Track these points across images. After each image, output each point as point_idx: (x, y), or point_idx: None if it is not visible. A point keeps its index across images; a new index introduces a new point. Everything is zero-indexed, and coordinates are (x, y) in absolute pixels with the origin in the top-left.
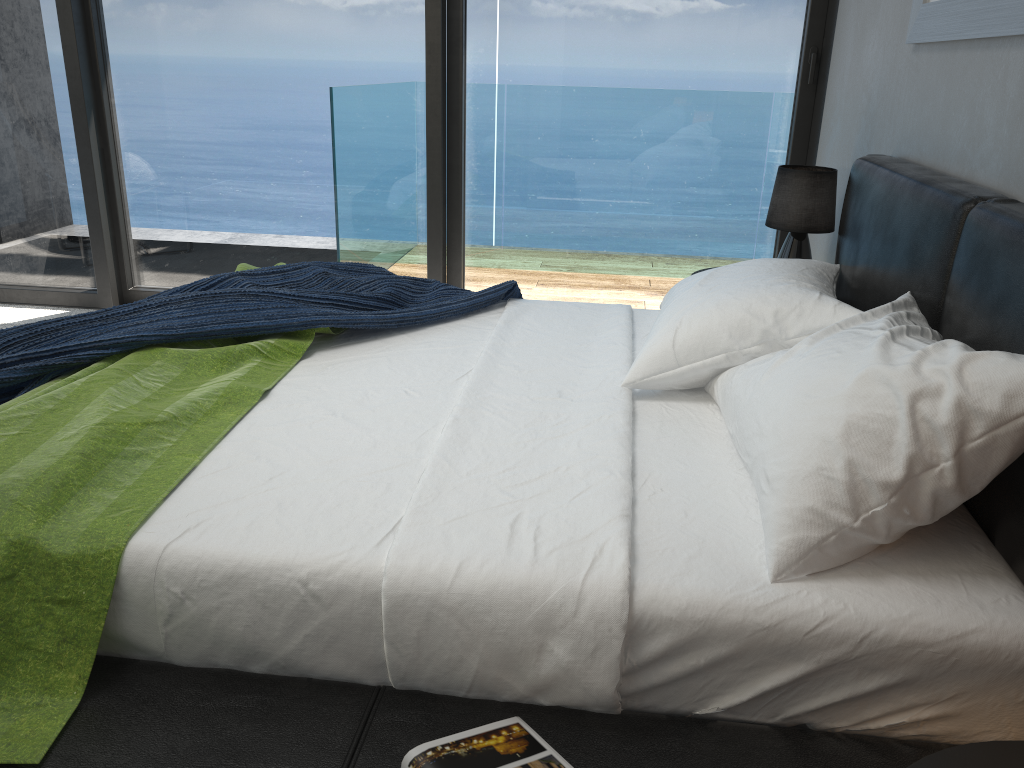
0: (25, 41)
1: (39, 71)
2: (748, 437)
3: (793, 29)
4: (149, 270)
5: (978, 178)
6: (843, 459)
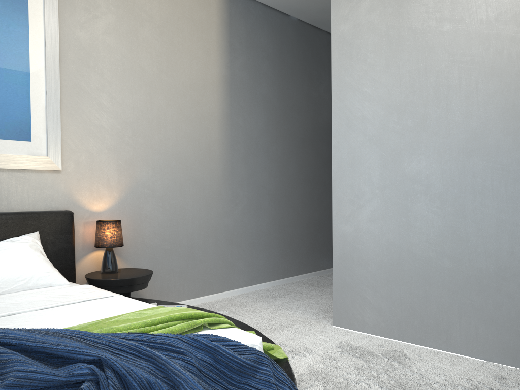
0: None
1: None
2: (19, 276)
3: None
4: None
5: None
6: (49, 260)
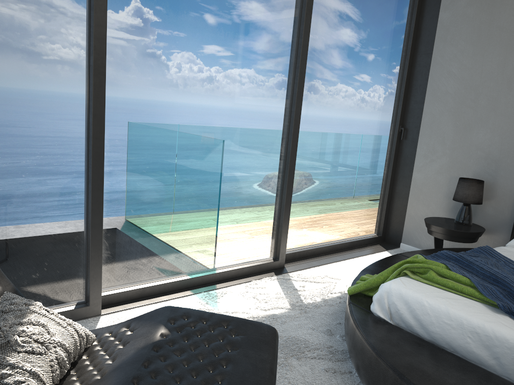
0: (51, 108)
1: (60, 133)
2: None
3: (393, 117)
4: (114, 276)
5: None
6: None
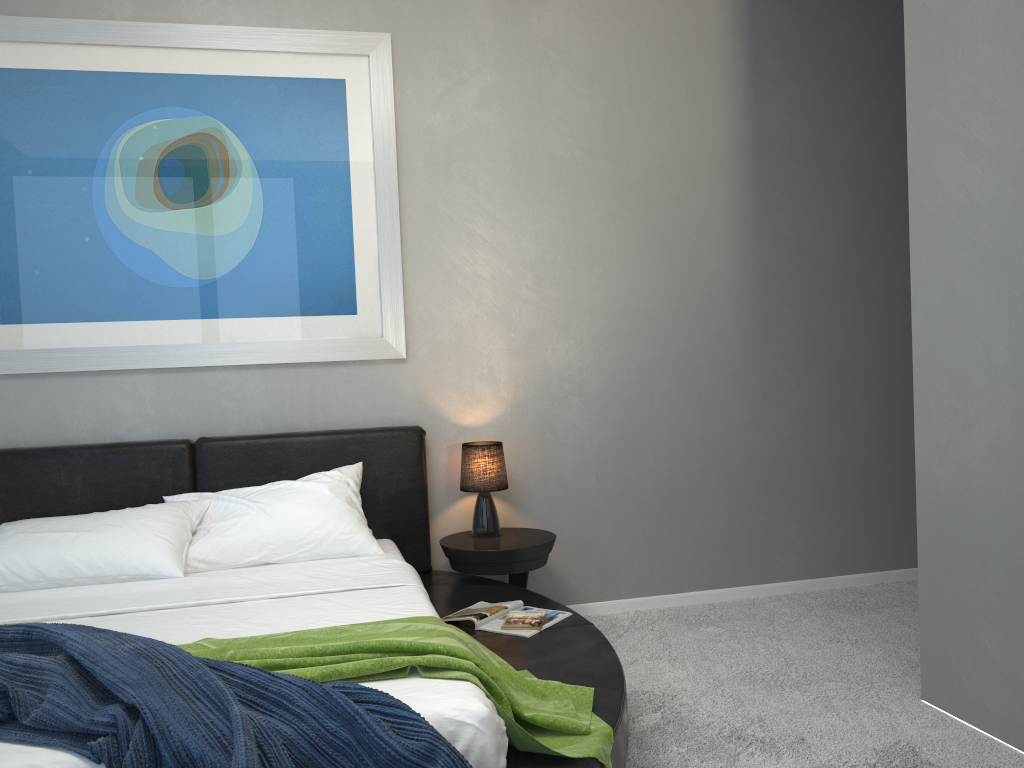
0: None
1: None
2: (303, 537)
3: None
4: None
5: (130, 438)
6: (357, 512)
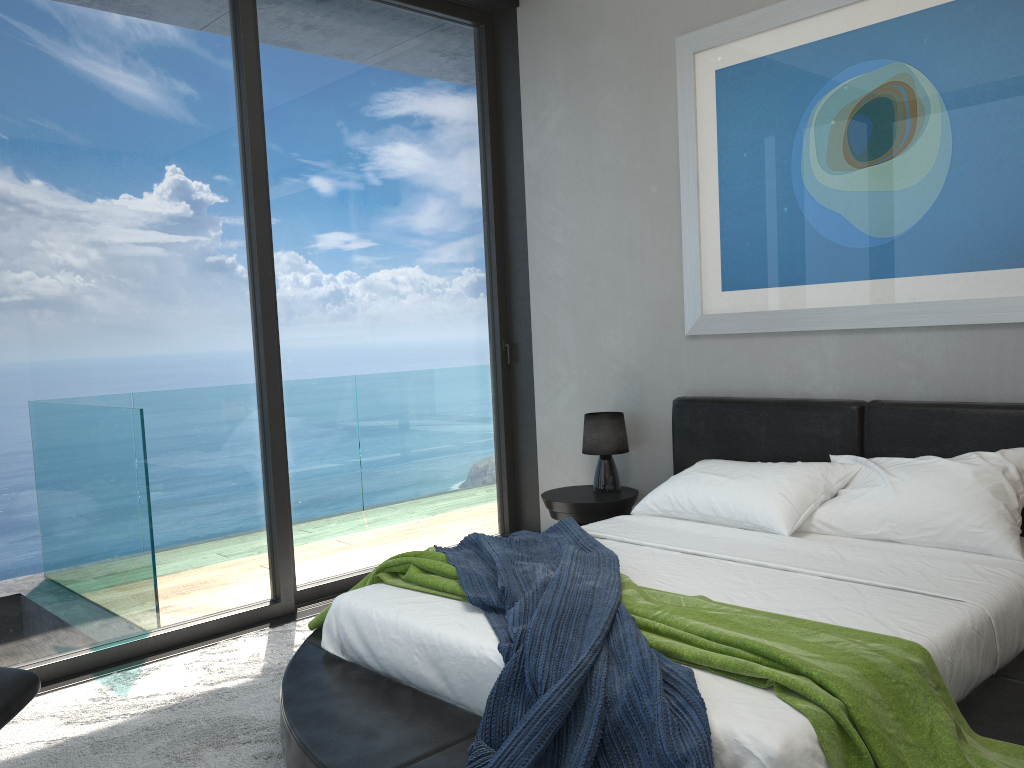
0: None
1: None
2: (925, 520)
3: (488, 328)
4: None
5: (815, 396)
6: (1002, 504)
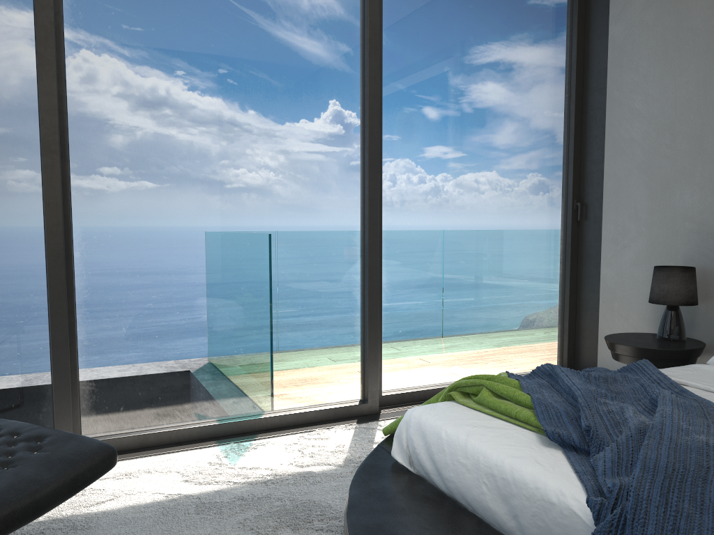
0: None
1: (6, 228)
2: None
3: (562, 189)
4: (102, 417)
5: None
6: None
